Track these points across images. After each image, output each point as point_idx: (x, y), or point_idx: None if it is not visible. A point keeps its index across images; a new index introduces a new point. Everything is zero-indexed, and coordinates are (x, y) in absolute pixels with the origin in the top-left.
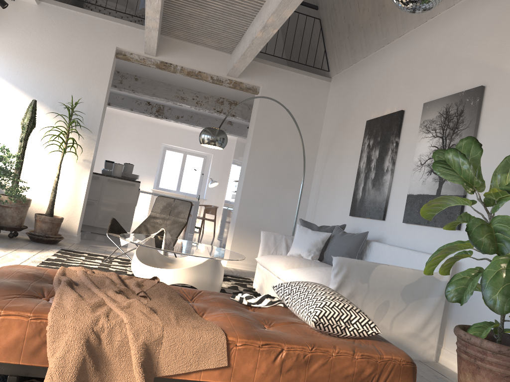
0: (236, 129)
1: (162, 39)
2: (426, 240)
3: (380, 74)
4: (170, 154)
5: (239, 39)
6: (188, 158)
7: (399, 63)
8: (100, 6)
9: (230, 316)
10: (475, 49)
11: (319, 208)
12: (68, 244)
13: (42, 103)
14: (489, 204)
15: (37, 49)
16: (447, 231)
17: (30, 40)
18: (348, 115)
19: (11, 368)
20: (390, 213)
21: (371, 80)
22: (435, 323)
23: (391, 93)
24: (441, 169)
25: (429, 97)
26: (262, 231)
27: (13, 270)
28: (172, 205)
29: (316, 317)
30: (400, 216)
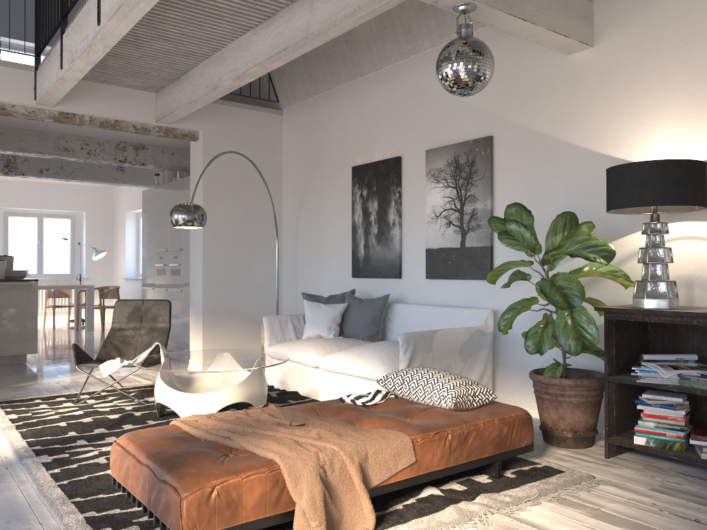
0: (131, 176)
1: None
2: (456, 294)
3: (359, 112)
4: (16, 221)
5: (176, 78)
6: (47, 223)
7: (382, 102)
8: None
9: (384, 419)
10: (474, 96)
11: (302, 272)
12: None
13: None
14: (545, 263)
15: None
16: (479, 282)
17: None
18: (321, 158)
19: (255, 524)
20: (406, 269)
21: (347, 118)
22: (488, 373)
23: (379, 135)
24: (507, 240)
25: (430, 143)
26: (264, 317)
27: (153, 439)
28: (142, 309)
29: (454, 398)
30: (420, 272)
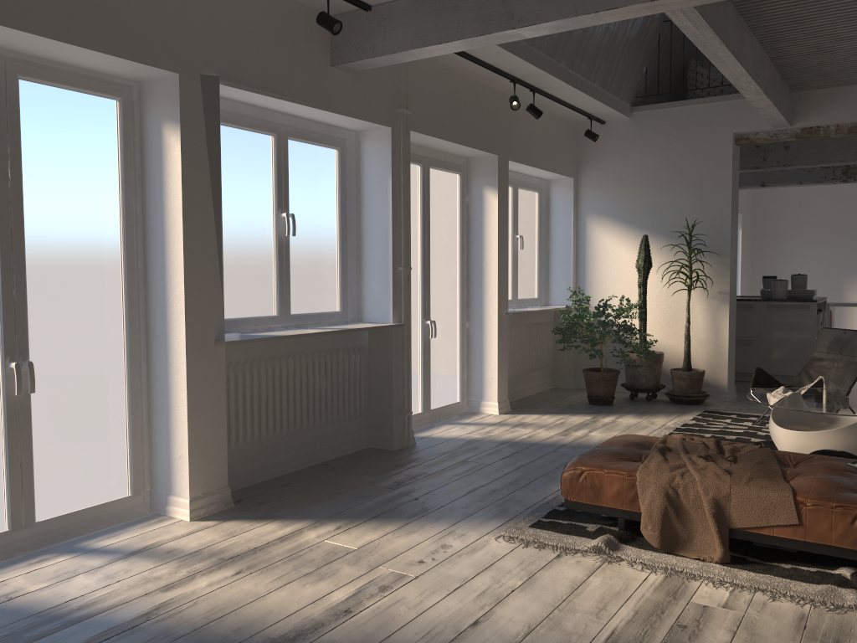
0: None
1: (795, 97)
2: None
3: None
4: None
5: None
6: None
7: None
8: (701, 88)
9: (817, 480)
10: None
11: None
12: (716, 404)
13: (655, 233)
14: None
15: (638, 171)
16: None
17: (629, 163)
18: None
19: (619, 512)
20: None
21: None
22: None
23: None
24: None
25: None
26: None
27: (621, 439)
28: (842, 339)
29: None
30: None
